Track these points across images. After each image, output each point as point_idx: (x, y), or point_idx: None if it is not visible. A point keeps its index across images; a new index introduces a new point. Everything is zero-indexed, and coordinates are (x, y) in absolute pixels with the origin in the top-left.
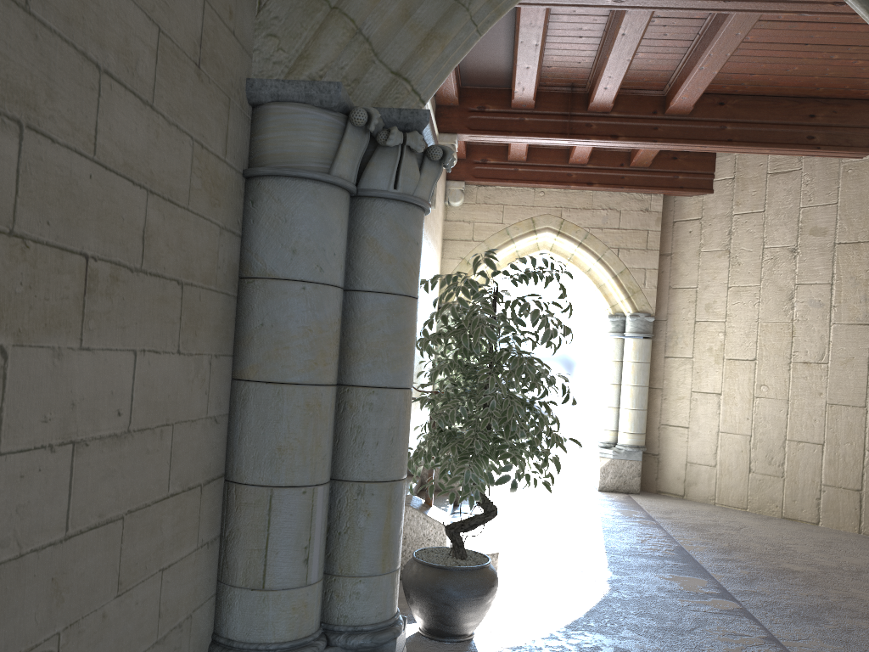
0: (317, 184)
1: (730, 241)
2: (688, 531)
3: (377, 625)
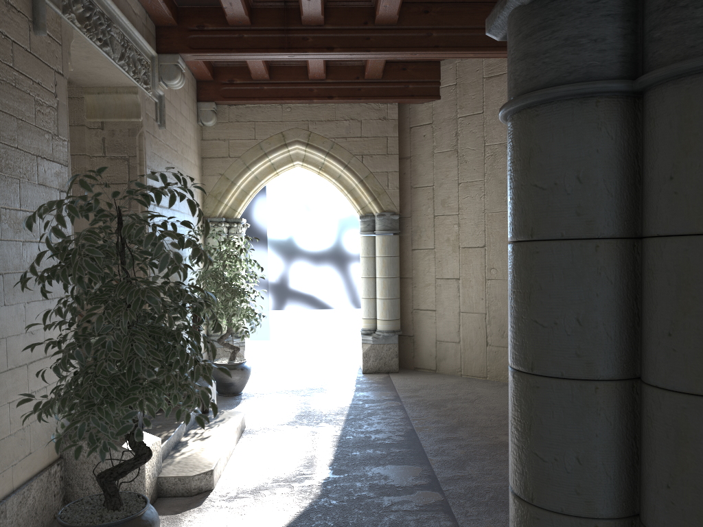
0: None
1: (457, 142)
2: (426, 410)
3: None
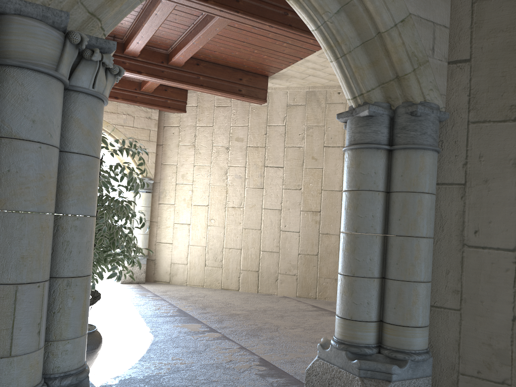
0: (50, 78)
1: (195, 140)
2: (180, 300)
3: (78, 369)
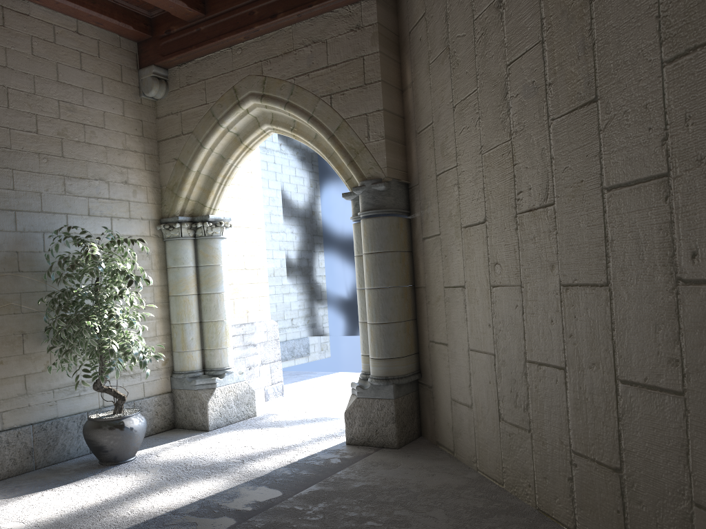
0: None
1: (448, 31)
2: None
3: None
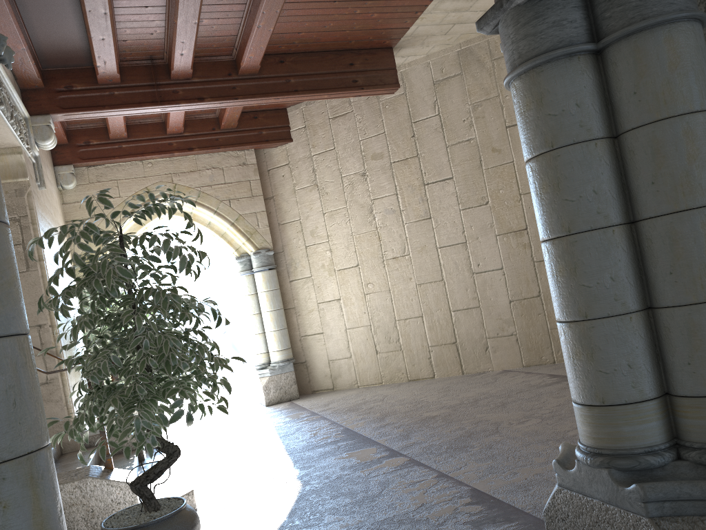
0: None
1: (315, 177)
2: (347, 414)
3: None
